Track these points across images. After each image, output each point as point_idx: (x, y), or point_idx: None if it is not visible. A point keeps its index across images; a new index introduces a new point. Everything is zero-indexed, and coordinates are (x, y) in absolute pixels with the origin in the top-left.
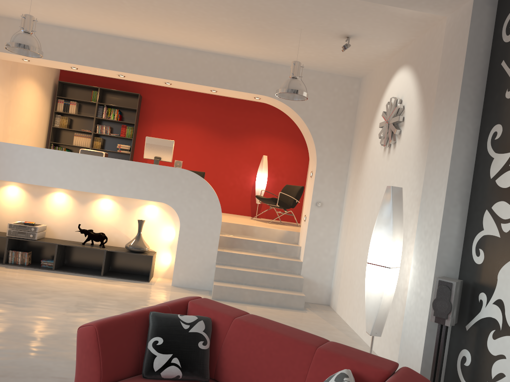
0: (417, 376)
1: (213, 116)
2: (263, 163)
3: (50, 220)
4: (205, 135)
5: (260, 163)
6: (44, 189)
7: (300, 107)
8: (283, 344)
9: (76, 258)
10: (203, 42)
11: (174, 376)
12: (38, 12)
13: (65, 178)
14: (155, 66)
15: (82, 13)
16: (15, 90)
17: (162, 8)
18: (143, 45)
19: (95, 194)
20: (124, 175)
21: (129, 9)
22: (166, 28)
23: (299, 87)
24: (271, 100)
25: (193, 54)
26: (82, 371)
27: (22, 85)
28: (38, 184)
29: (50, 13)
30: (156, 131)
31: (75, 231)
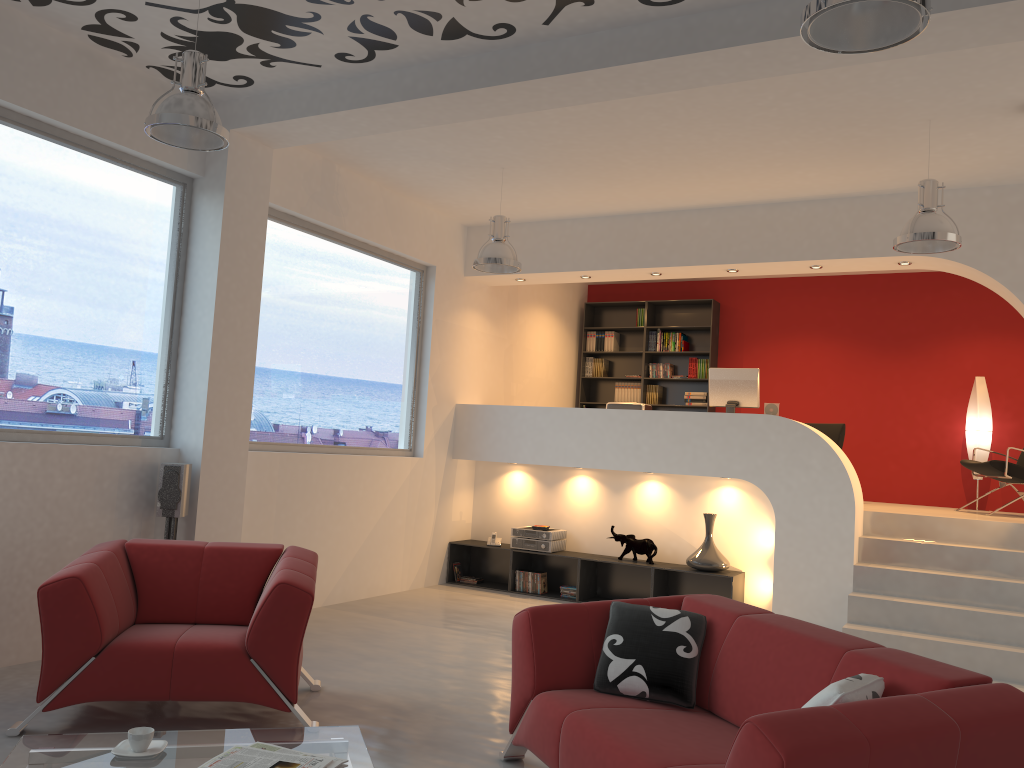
0: (1013, 695)
1: (858, 314)
2: (976, 394)
3: (570, 521)
4: (846, 353)
5: (971, 394)
6: (559, 472)
7: (995, 262)
8: (798, 648)
9: (613, 585)
10: (774, 186)
11: (637, 691)
12: (524, 207)
13: (583, 451)
14: (703, 247)
15: (578, 192)
16: (516, 327)
17: (679, 154)
18: (681, 216)
19: (634, 474)
20: (671, 437)
21: (635, 169)
22: (703, 181)
23: (934, 226)
24: (934, 262)
25: (766, 211)
26: (516, 673)
27: (527, 319)
28: (545, 463)
29: (538, 204)
30: (751, 360)
31: (608, 538)
